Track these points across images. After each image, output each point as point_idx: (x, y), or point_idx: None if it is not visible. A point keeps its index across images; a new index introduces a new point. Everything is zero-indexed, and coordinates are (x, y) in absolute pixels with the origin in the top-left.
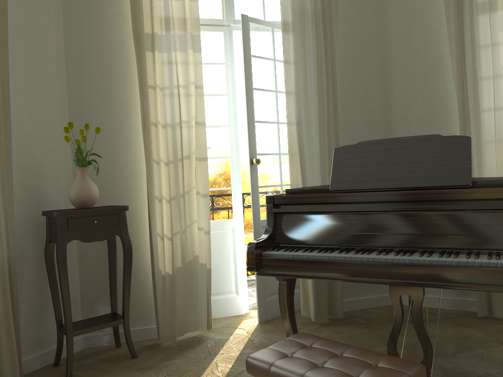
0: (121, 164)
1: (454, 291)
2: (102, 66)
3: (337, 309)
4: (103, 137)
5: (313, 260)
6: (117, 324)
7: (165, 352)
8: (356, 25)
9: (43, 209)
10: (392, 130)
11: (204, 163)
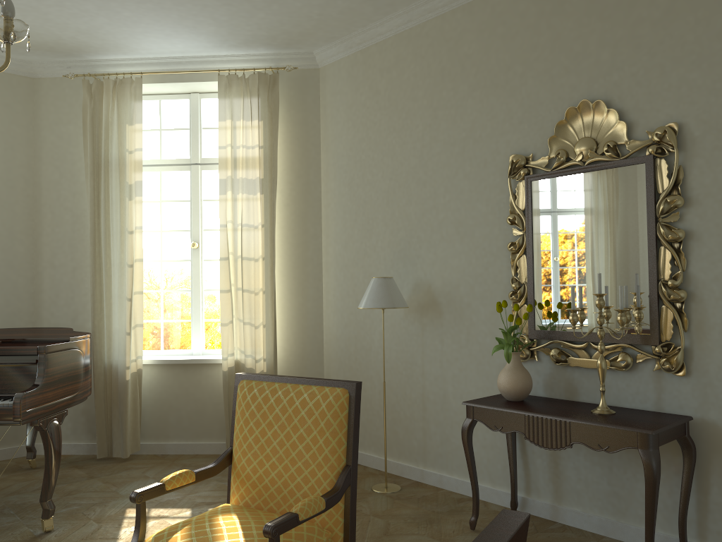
0: None
1: (89, 436)
2: None
3: None
4: None
5: None
6: None
7: None
8: (3, 165)
9: None
10: (40, 274)
11: None
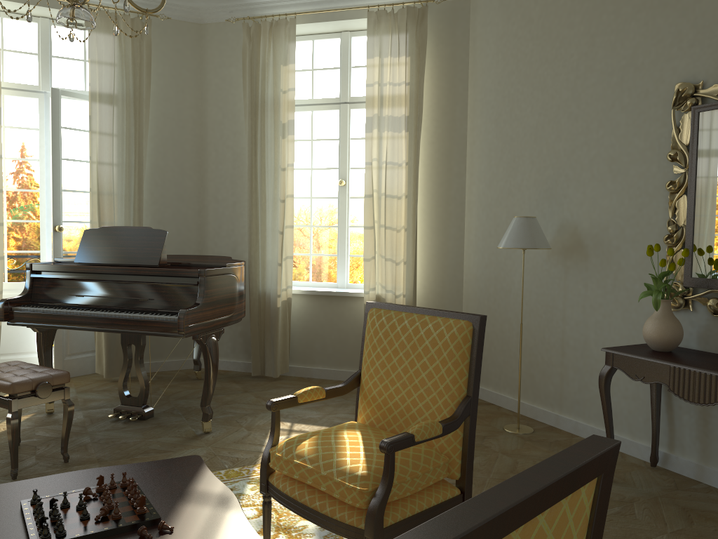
0: None
1: (245, 355)
2: None
3: (131, 368)
4: None
5: (45, 313)
6: None
7: None
8: (175, 107)
9: None
10: (205, 208)
11: None
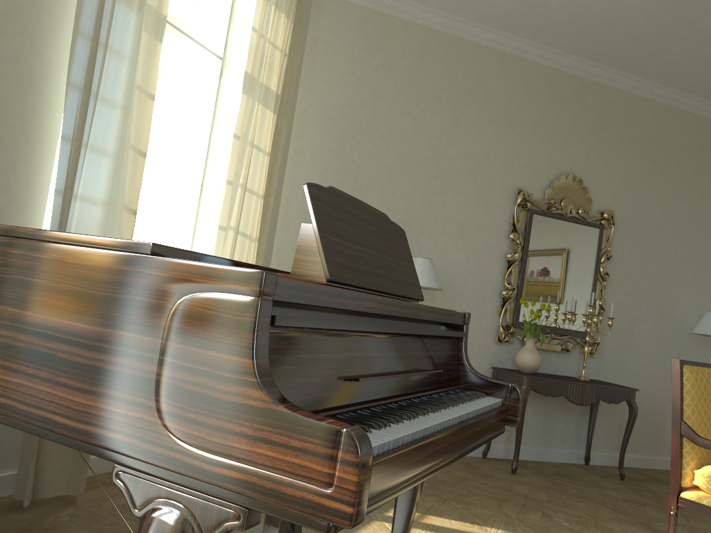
0: None
1: None
2: None
3: None
4: None
5: (411, 448)
6: None
7: None
8: None
9: None
10: None
11: None
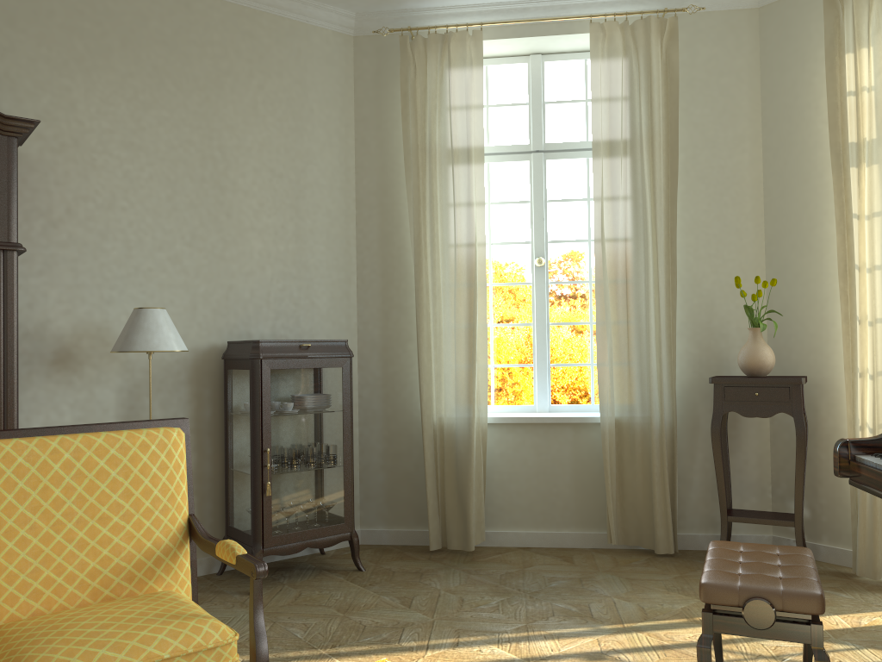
0: (825, 322)
1: None
2: (805, 193)
3: None
4: (804, 287)
5: None
6: (783, 525)
7: (847, 583)
8: None
9: (725, 374)
10: None
11: None
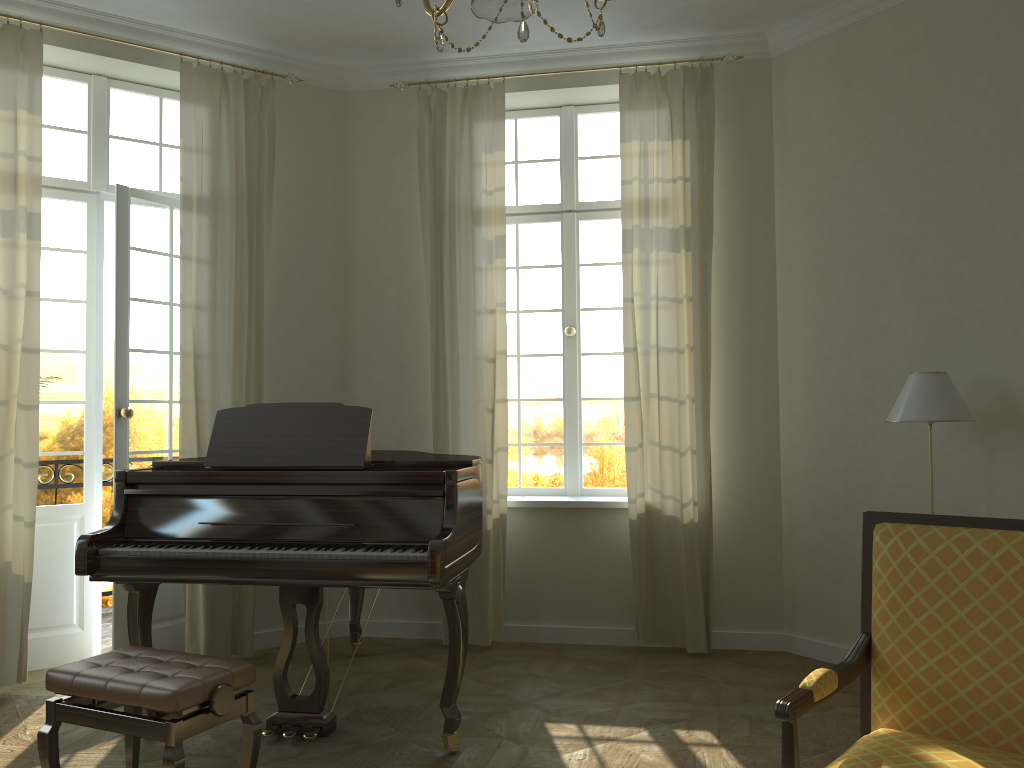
0: None
1: (423, 611)
2: None
3: (244, 643)
4: None
5: (167, 557)
6: None
7: None
8: (305, 217)
9: None
10: (352, 375)
11: (32, 414)
